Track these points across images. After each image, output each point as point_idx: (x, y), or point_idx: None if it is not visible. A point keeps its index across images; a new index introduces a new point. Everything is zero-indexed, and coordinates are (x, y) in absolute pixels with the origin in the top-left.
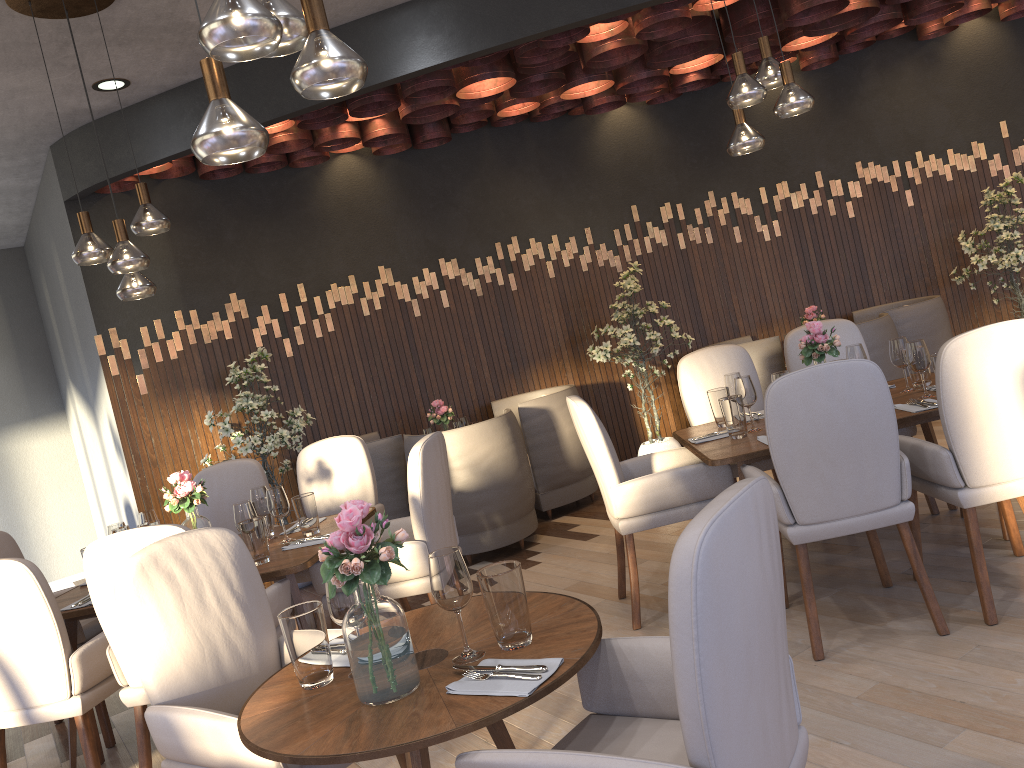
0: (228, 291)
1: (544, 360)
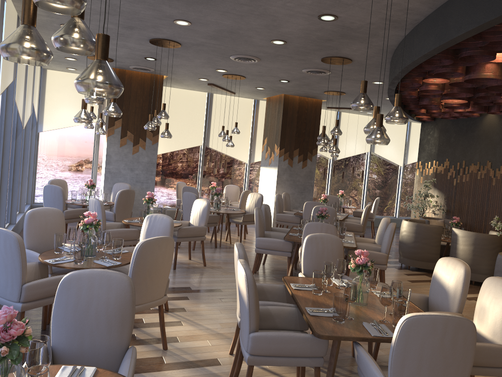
0: (446, 157)
1: None
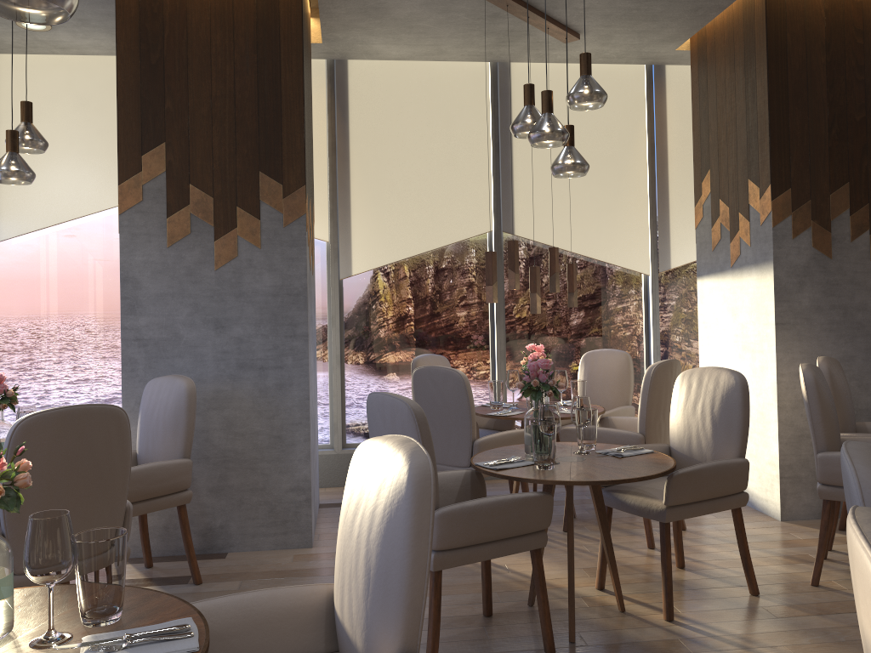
0: None
1: None
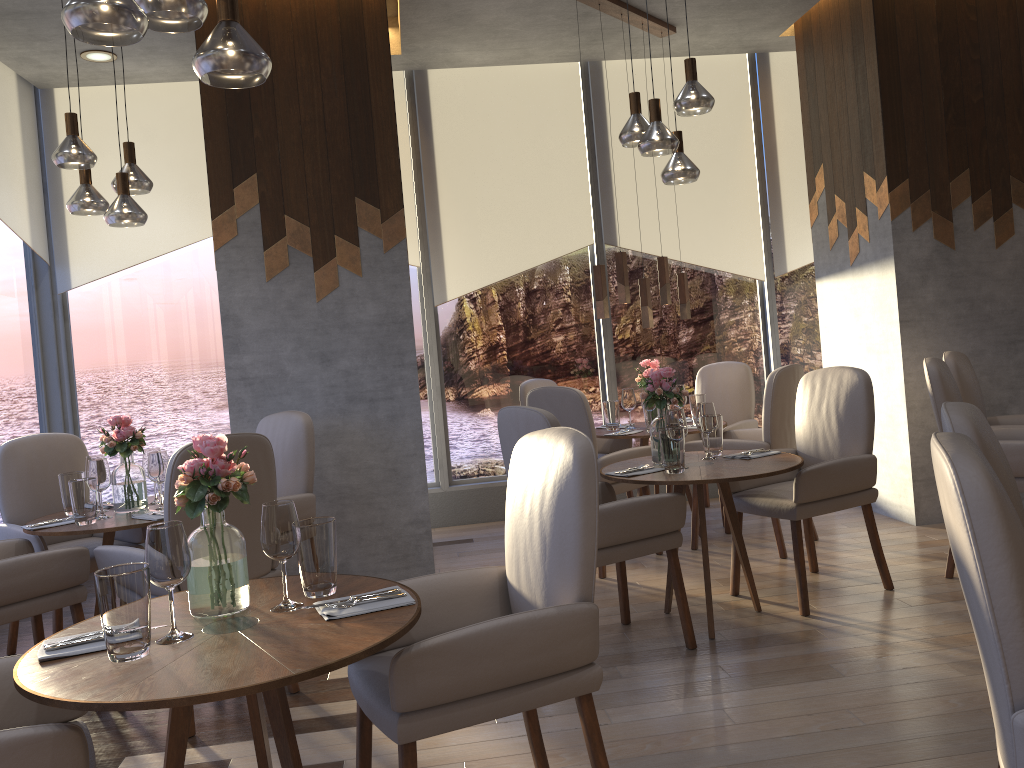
0: None
1: None
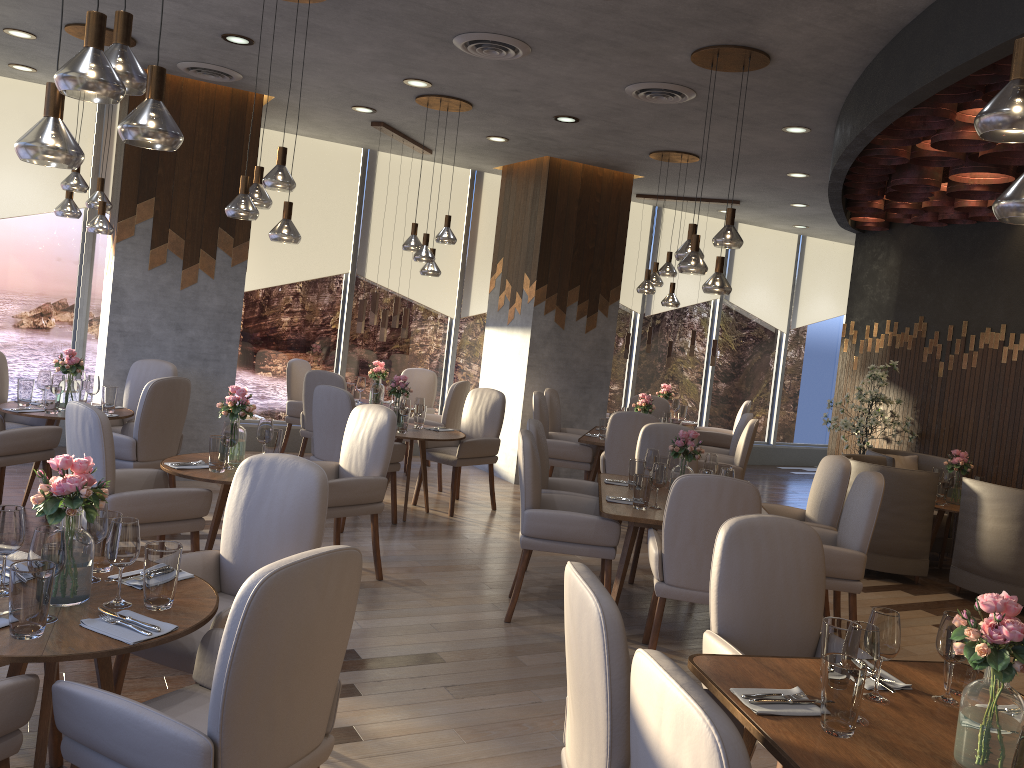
0: (920, 314)
1: None
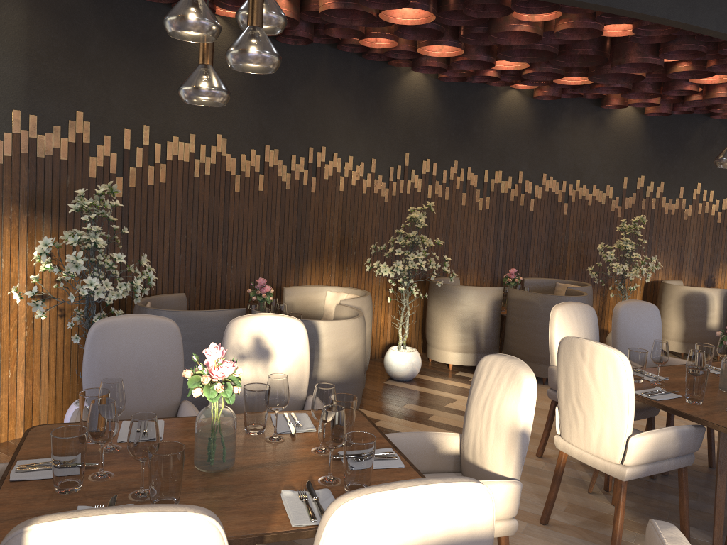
0: (76, 108)
1: (319, 259)
